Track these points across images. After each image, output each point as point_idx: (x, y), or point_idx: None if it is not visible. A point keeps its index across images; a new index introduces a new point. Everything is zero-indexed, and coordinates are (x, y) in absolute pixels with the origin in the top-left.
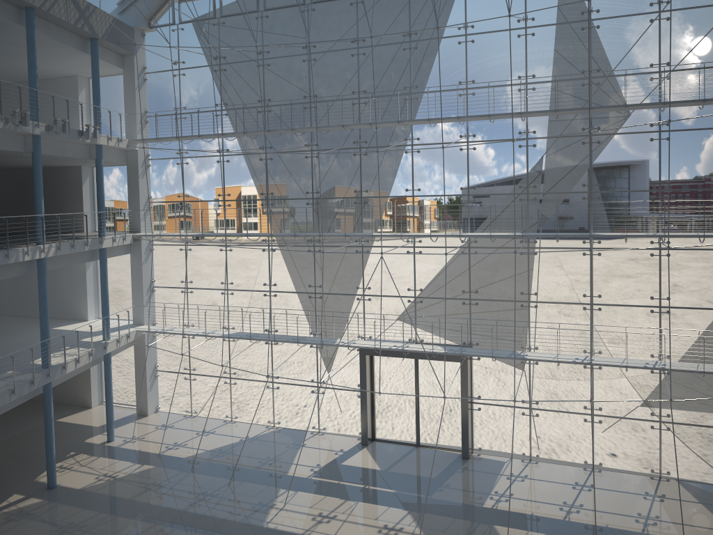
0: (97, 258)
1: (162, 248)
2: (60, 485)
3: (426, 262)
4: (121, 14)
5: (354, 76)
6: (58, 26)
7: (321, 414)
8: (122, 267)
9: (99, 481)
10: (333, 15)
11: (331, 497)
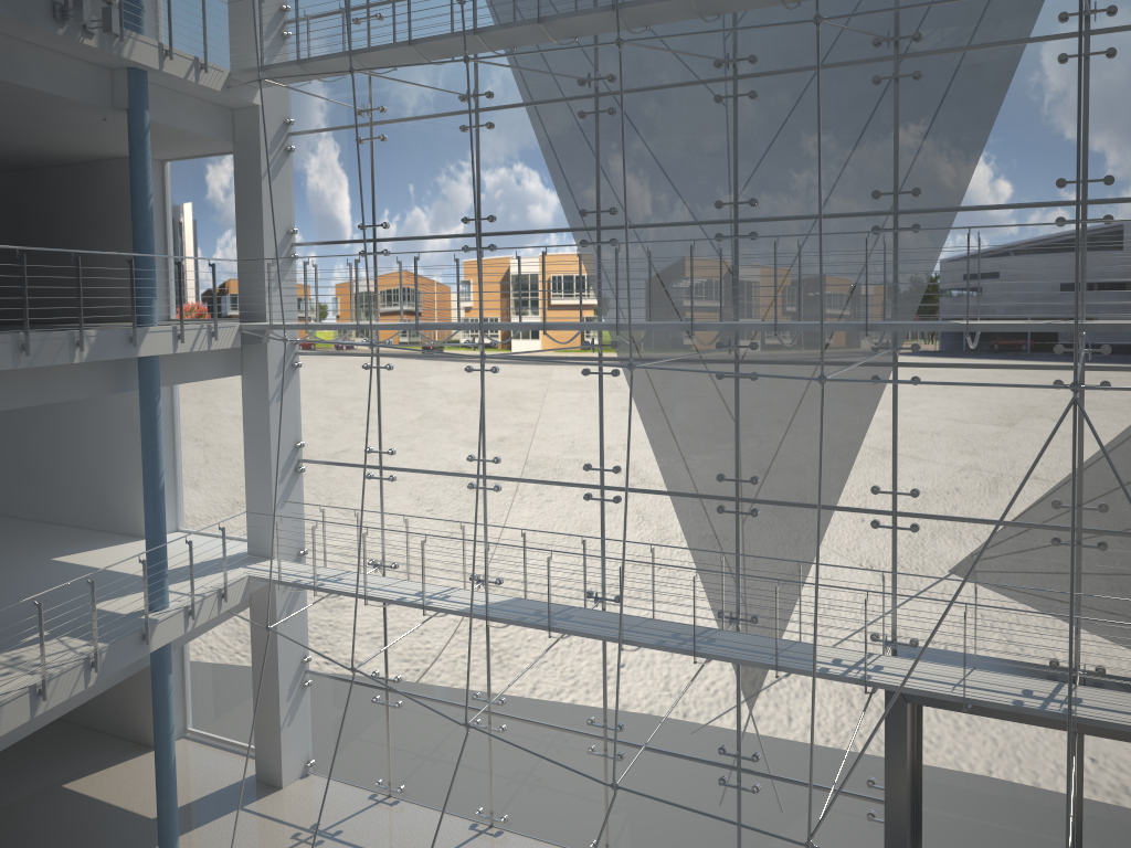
0: (134, 384)
1: (321, 362)
2: None
3: (1126, 418)
4: None
5: None
6: None
7: (747, 847)
8: (229, 408)
9: None
10: None
11: None
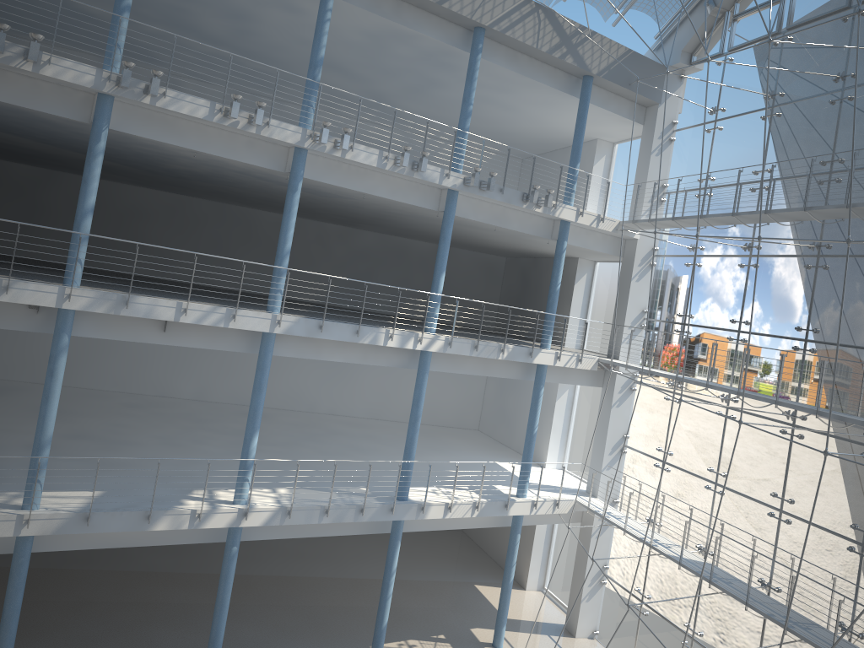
0: (534, 377)
1: (645, 390)
2: None
3: None
4: (657, 50)
5: None
6: (532, 57)
7: None
8: (598, 405)
9: None
10: None
11: None
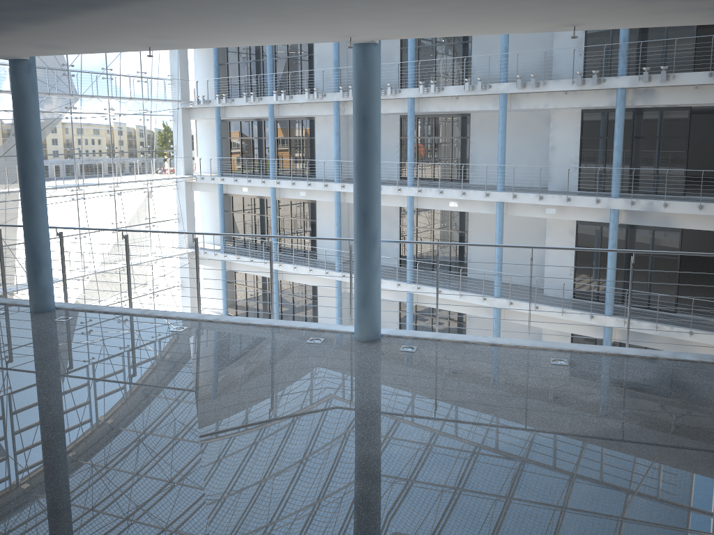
0: None
1: None
2: None
3: None
4: None
5: None
6: None
7: None
8: None
9: None
10: None
11: None
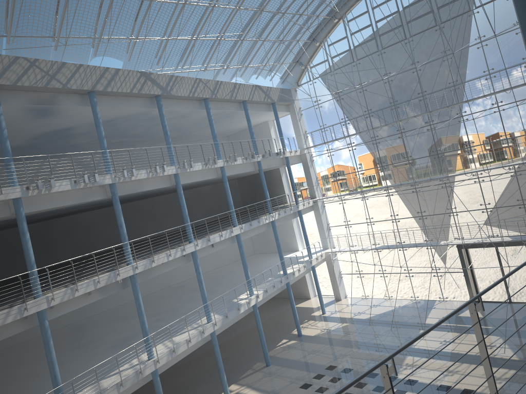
0: (297, 215)
1: (329, 204)
2: (304, 334)
3: (488, 185)
4: (282, 83)
5: (417, 84)
6: (256, 103)
7: (442, 289)
8: (311, 218)
9: (322, 331)
10: (396, 52)
11: (451, 332)
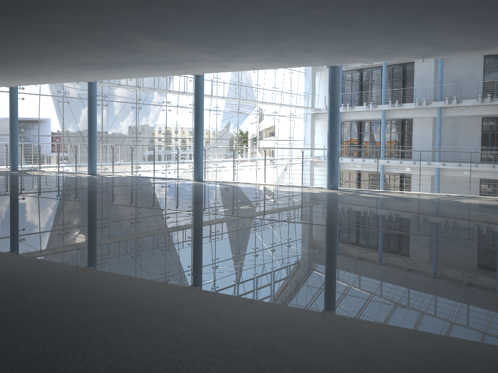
0: None
1: None
2: None
3: None
4: None
5: None
6: None
7: None
8: None
9: None
10: None
11: None
